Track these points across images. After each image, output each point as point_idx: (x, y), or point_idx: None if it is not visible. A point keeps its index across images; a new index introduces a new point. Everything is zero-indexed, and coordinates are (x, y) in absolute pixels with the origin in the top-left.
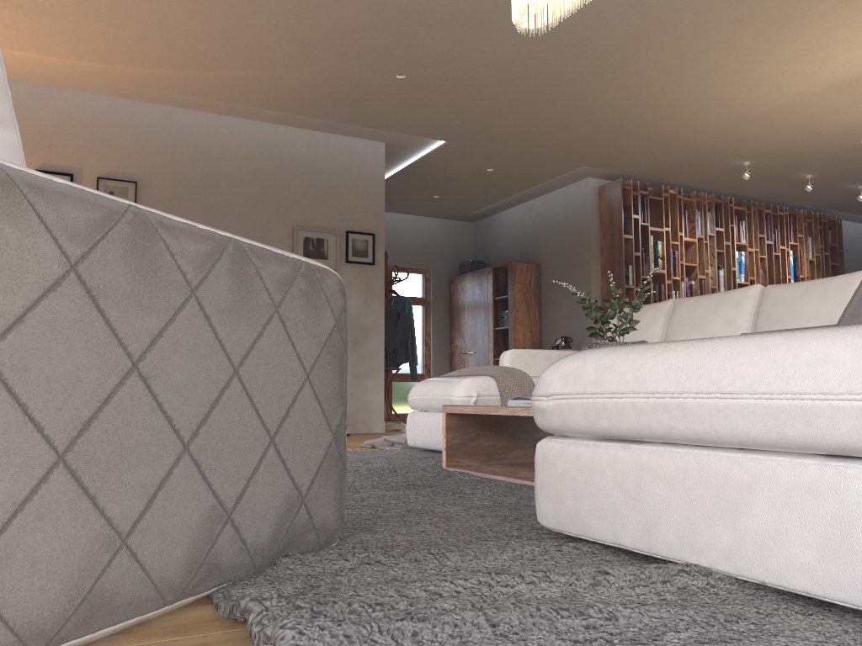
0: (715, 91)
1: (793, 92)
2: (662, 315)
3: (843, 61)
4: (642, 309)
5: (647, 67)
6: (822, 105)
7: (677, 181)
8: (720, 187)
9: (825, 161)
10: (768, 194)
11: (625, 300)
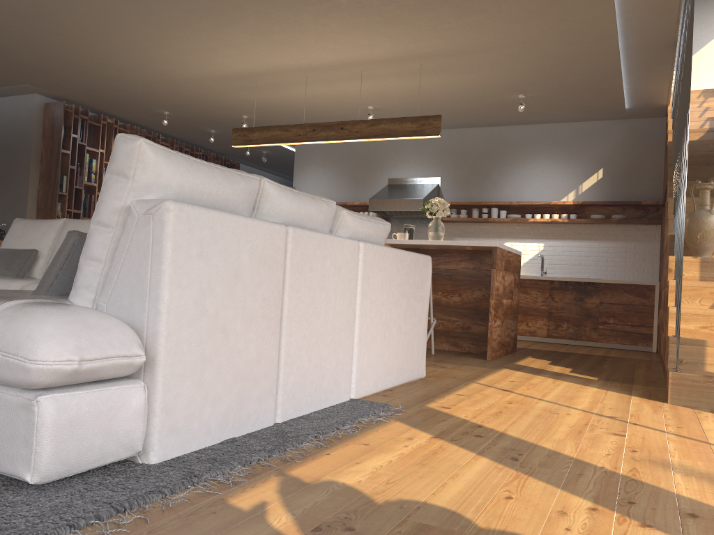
0: (133, 57)
1: (190, 73)
2: (55, 230)
3: (220, 63)
4: (40, 223)
5: (73, 25)
6: (212, 87)
7: (114, 113)
8: (150, 125)
9: (222, 123)
10: (187, 137)
11: (58, 204)
